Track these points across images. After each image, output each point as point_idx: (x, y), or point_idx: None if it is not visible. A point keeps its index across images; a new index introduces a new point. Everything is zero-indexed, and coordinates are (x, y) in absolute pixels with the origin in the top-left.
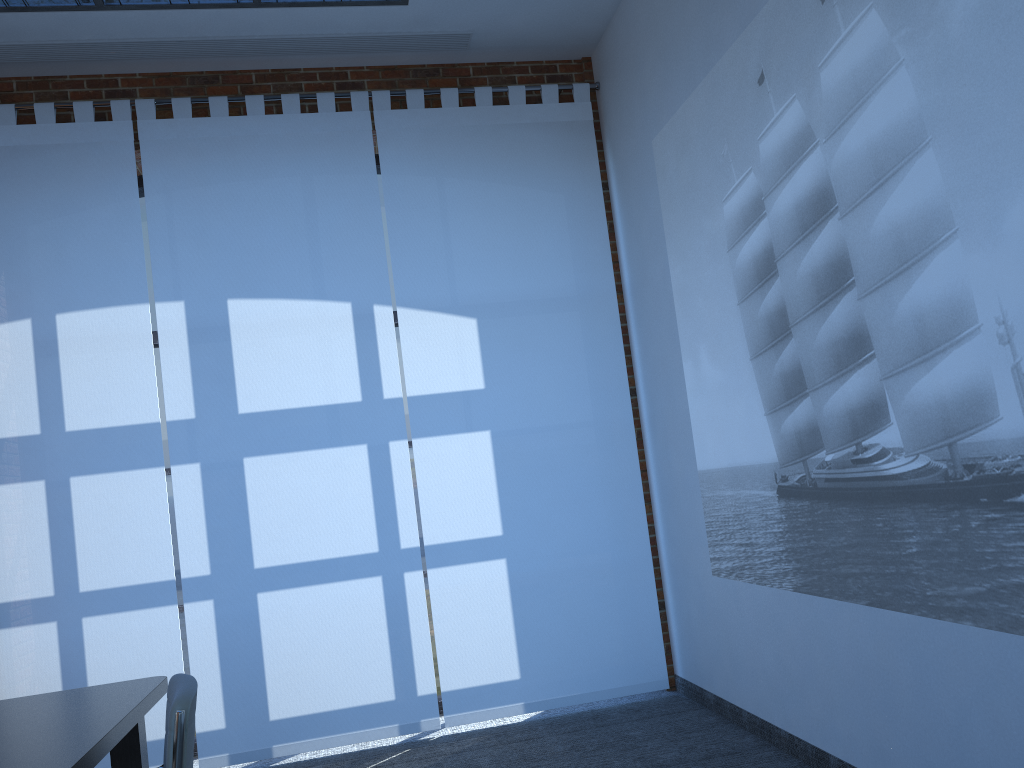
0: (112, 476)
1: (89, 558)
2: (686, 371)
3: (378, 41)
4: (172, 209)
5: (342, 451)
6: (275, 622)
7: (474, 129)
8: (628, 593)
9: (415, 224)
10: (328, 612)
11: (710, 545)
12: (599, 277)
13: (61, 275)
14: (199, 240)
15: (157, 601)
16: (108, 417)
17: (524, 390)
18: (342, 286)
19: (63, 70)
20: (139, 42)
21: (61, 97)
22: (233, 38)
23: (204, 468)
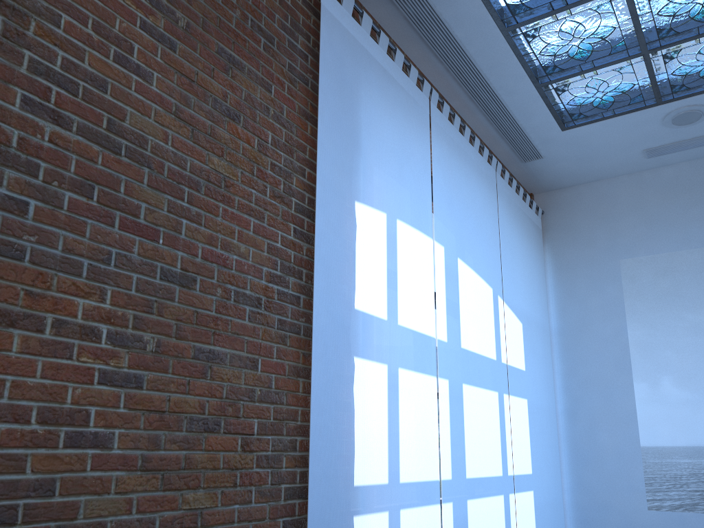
0: (417, 375)
1: (405, 449)
2: (638, 388)
3: (519, 136)
4: (441, 176)
5: (492, 394)
6: (473, 527)
7: (518, 208)
8: (559, 522)
9: (507, 252)
10: (489, 521)
11: (649, 491)
12: (546, 319)
13: (401, 188)
14: (449, 206)
15: (432, 499)
16: (416, 322)
17: (534, 377)
18: (490, 276)
19: (399, 34)
20: (467, 57)
21: (388, 50)
22: (495, 90)
23: (450, 385)
